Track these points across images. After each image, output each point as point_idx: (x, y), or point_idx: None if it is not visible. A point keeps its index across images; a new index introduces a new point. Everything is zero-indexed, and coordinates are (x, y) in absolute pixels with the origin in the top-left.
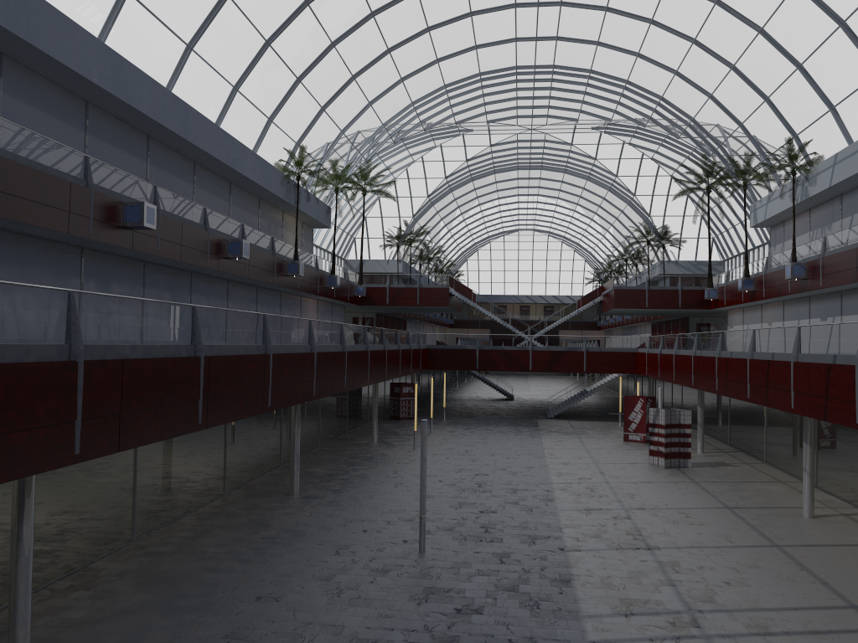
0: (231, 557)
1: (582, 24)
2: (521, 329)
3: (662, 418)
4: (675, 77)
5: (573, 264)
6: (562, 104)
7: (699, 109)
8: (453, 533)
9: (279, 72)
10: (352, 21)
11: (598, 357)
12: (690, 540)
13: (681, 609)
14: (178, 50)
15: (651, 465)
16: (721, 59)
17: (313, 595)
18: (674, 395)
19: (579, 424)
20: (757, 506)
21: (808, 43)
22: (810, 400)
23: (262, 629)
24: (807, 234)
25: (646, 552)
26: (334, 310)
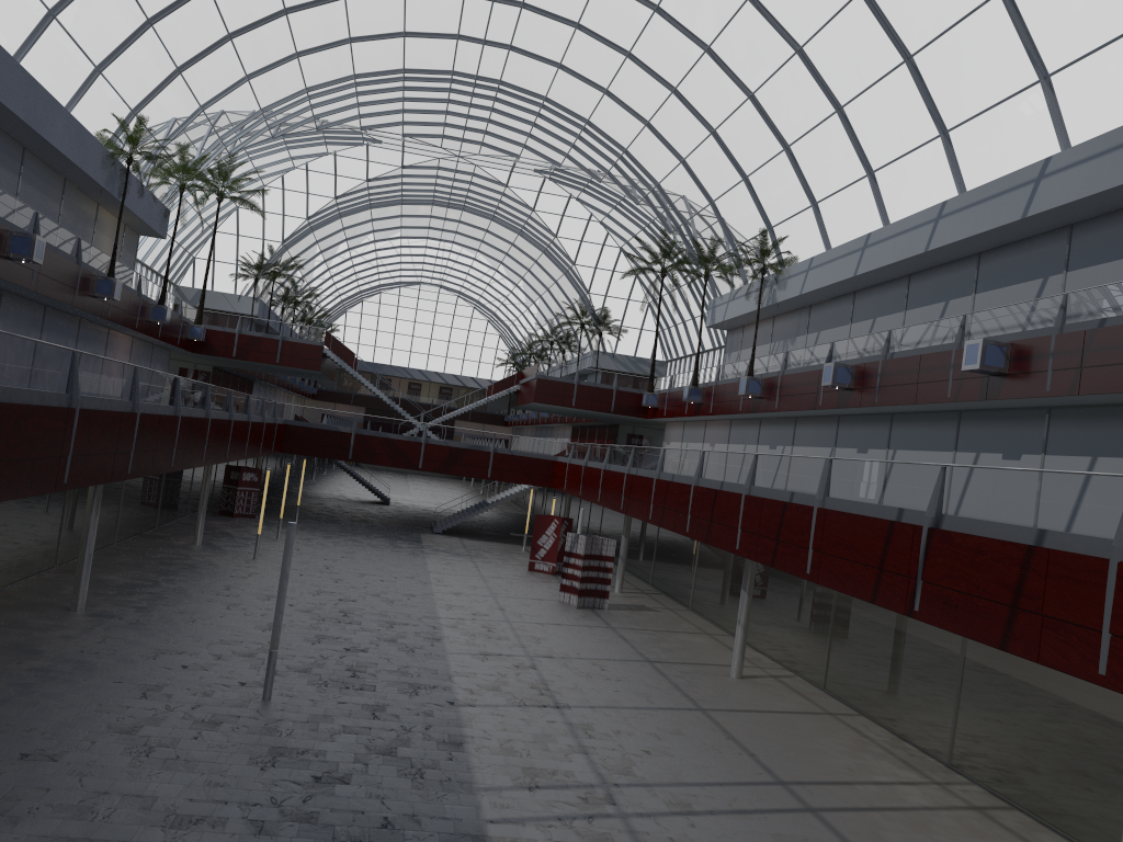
0: None
1: (545, 38)
2: (414, 414)
3: (581, 546)
4: (646, 129)
5: (484, 338)
6: (503, 132)
7: (667, 173)
8: (310, 676)
9: (122, 5)
10: None
11: (508, 462)
12: (606, 698)
13: (595, 782)
14: None
15: (561, 603)
16: (702, 119)
17: (110, 754)
18: (591, 519)
19: (473, 545)
20: (680, 662)
21: (800, 122)
22: (759, 542)
23: (32, 800)
24: (767, 345)
25: (554, 712)
26: (155, 354)
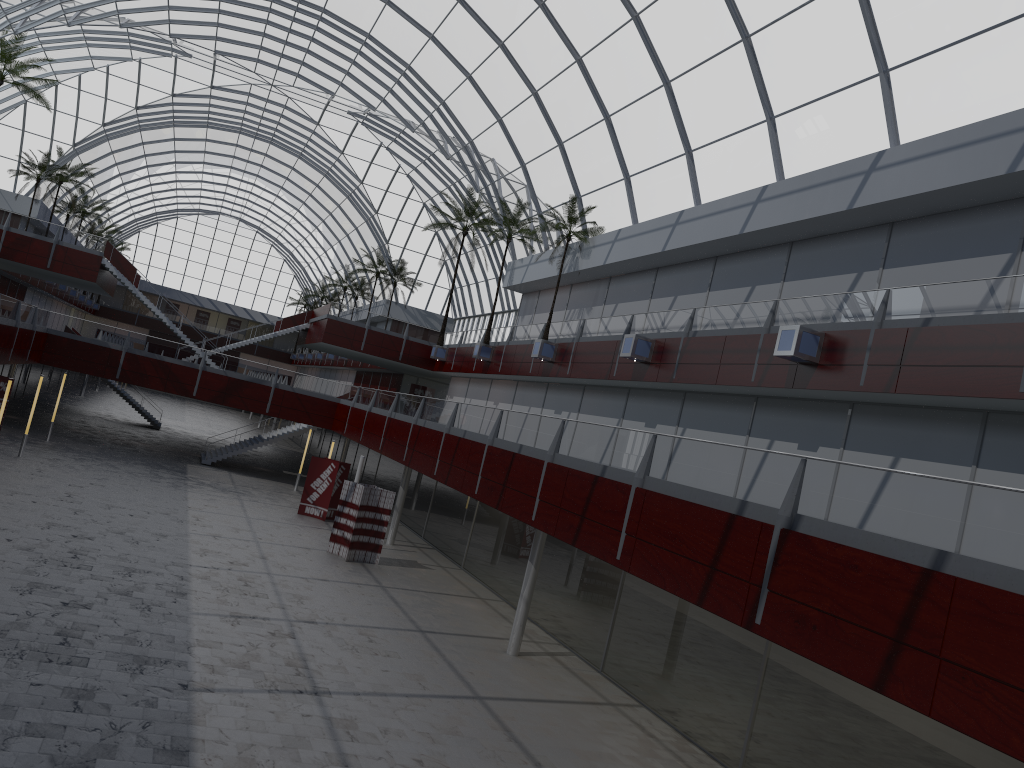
0: None
1: None
2: (194, 339)
3: (358, 496)
4: (467, 82)
5: (279, 276)
6: (321, 66)
7: (482, 131)
8: (3, 642)
9: None
10: None
11: (289, 399)
12: (373, 681)
13: None
14: None
15: (329, 554)
16: (526, 78)
17: None
18: (368, 464)
19: (243, 480)
20: (454, 633)
21: (624, 93)
22: (560, 516)
23: None
24: (562, 311)
25: (312, 700)
26: None
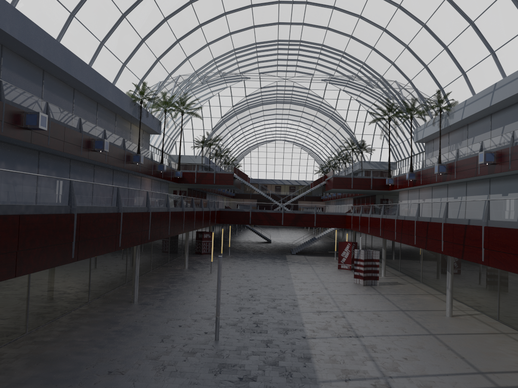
0: (92, 344)
1: (318, 16)
2: (277, 200)
3: (362, 255)
4: (372, 51)
5: (307, 161)
6: (304, 64)
7: (385, 71)
8: (236, 327)
9: (130, 34)
10: (178, 5)
11: (323, 218)
12: (381, 331)
13: (379, 375)
14: (64, 16)
15: (355, 283)
16: (400, 41)
17: (146, 370)
18: (367, 241)
19: (311, 258)
20: (418, 310)
21: (451, 34)
22: (453, 246)
23: None
24: (447, 147)
25: (355, 339)
26: (162, 185)
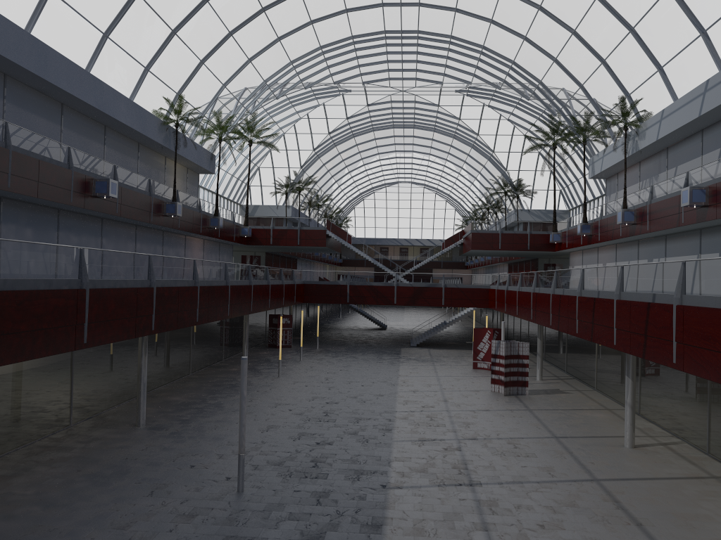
0: (36, 500)
1: None
2: (390, 267)
3: (503, 349)
4: (524, 42)
5: (445, 212)
6: (428, 67)
7: (545, 72)
8: (281, 469)
9: (152, 23)
10: None
11: (455, 293)
12: (514, 474)
13: None
14: None
15: (492, 392)
16: (564, 24)
17: None
18: (522, 326)
19: (437, 352)
20: (582, 436)
21: (639, 7)
22: (631, 338)
23: None
24: (637, 184)
25: (467, 489)
26: (222, 248)
